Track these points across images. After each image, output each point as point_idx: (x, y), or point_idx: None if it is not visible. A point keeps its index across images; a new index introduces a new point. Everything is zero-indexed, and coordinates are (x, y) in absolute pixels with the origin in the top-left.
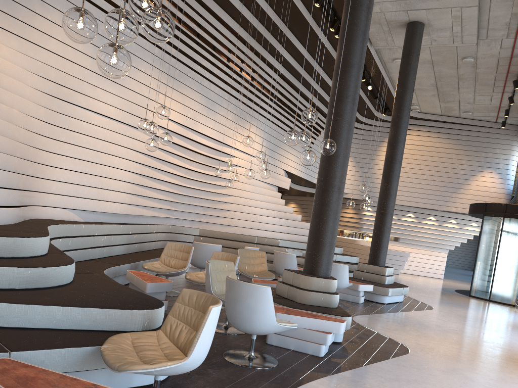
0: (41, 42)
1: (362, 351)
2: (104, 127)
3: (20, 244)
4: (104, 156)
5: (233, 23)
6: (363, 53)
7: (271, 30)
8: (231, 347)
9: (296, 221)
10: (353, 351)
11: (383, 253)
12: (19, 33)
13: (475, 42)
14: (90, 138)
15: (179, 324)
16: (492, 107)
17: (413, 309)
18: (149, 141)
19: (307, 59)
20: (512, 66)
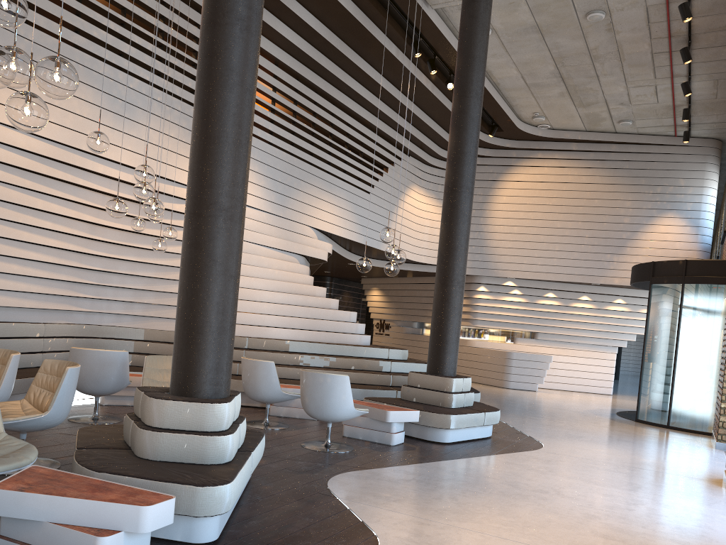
0: None
1: None
2: None
3: None
4: None
5: None
6: None
7: None
8: None
9: (325, 309)
10: None
11: (449, 352)
12: None
13: None
14: None
15: None
16: (663, 108)
17: (496, 452)
18: None
19: (325, 37)
20: (674, 21)
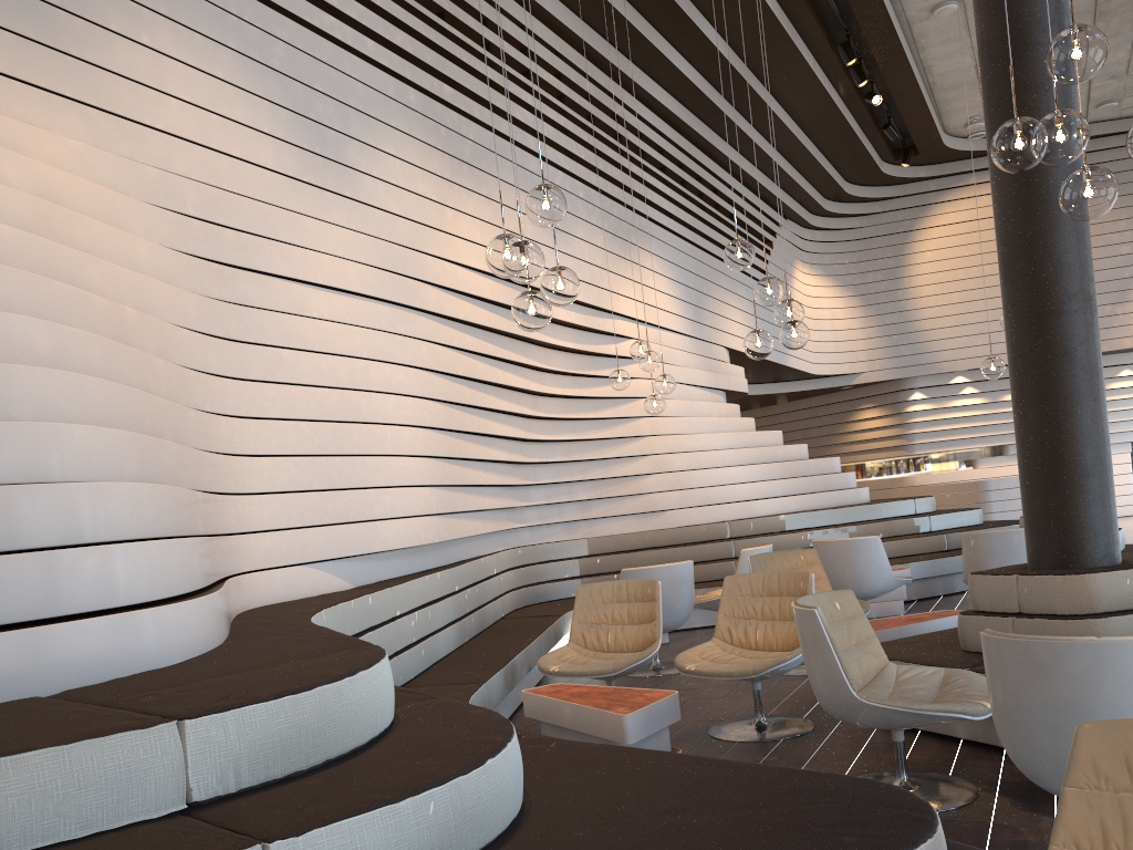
0: (142, 113)
1: None
2: (344, 319)
3: (338, 708)
4: (362, 400)
5: (554, 4)
6: None
7: (642, 3)
8: None
9: (804, 460)
10: None
11: None
12: (81, 94)
13: None
14: (320, 356)
15: None
16: None
17: None
18: (526, 299)
19: (730, 61)
20: None
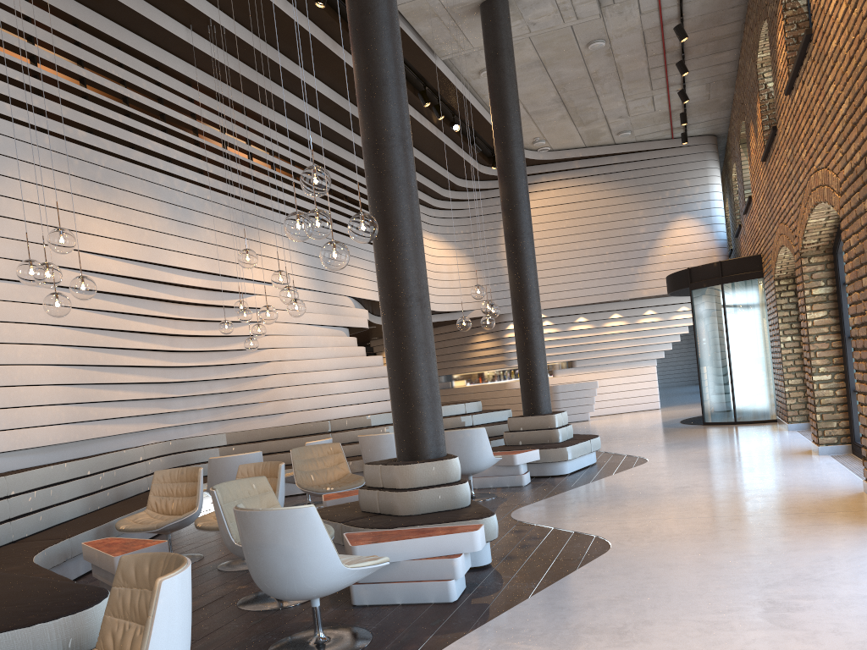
0: None
1: (528, 570)
2: None
3: None
4: None
5: (186, 67)
6: (399, 58)
7: (258, 66)
8: (286, 633)
9: None
10: (513, 575)
11: (543, 391)
12: None
13: (597, 13)
14: None
15: (129, 627)
16: (660, 115)
17: (614, 472)
18: (49, 298)
19: (337, 102)
20: (668, 40)
